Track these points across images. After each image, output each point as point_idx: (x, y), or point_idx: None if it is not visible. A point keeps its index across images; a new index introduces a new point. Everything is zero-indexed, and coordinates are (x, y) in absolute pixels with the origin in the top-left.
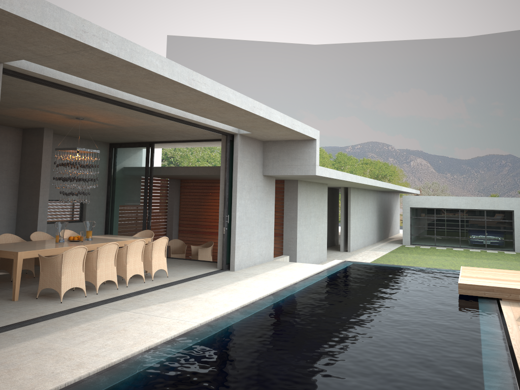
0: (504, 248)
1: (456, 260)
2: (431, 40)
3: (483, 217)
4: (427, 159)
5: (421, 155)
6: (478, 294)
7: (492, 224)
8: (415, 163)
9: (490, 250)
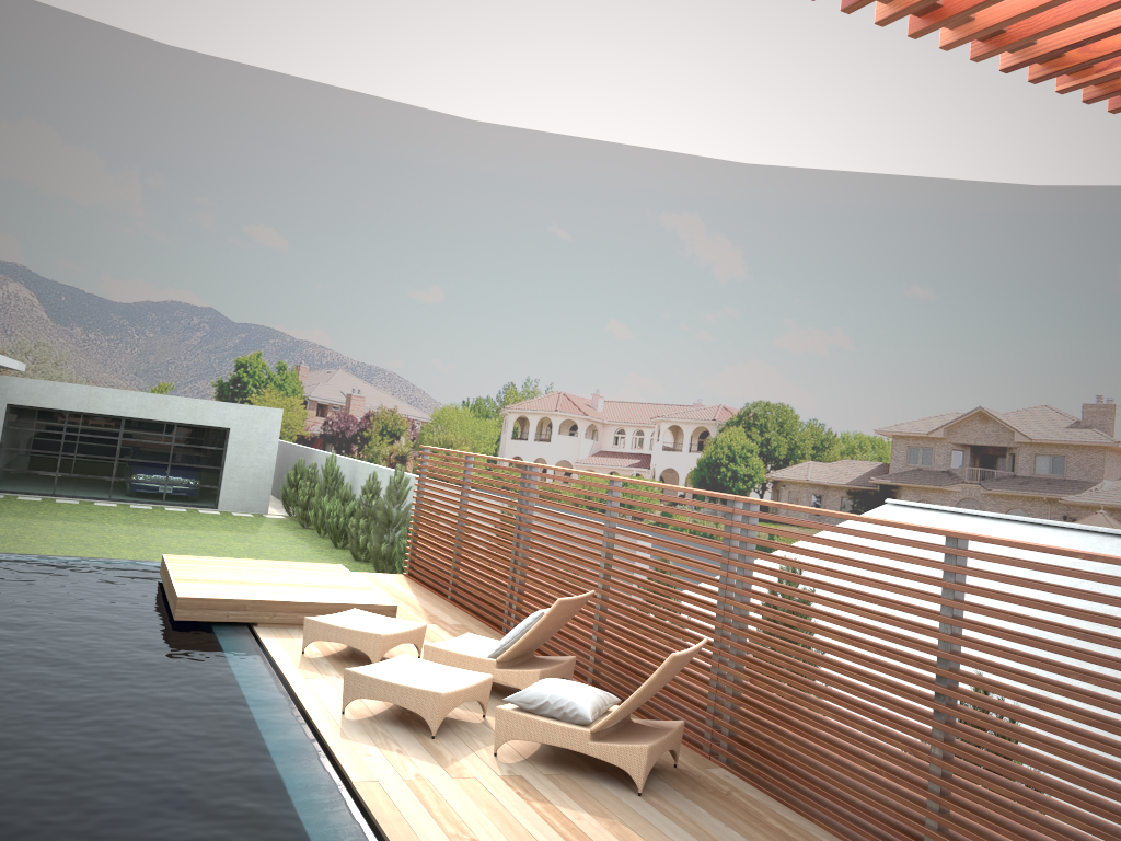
0: (198, 502)
1: (109, 530)
2: (95, 25)
3: (170, 438)
4: (36, 287)
5: (21, 276)
6: (214, 618)
7: (185, 454)
8: (2, 293)
9: (172, 506)
